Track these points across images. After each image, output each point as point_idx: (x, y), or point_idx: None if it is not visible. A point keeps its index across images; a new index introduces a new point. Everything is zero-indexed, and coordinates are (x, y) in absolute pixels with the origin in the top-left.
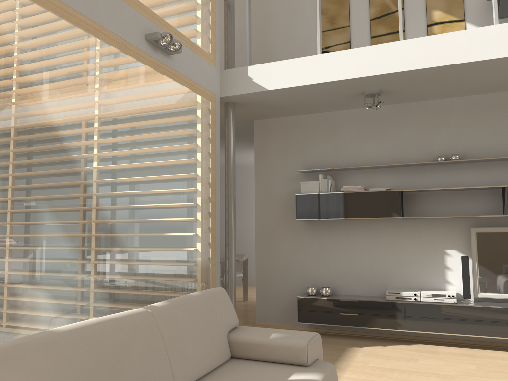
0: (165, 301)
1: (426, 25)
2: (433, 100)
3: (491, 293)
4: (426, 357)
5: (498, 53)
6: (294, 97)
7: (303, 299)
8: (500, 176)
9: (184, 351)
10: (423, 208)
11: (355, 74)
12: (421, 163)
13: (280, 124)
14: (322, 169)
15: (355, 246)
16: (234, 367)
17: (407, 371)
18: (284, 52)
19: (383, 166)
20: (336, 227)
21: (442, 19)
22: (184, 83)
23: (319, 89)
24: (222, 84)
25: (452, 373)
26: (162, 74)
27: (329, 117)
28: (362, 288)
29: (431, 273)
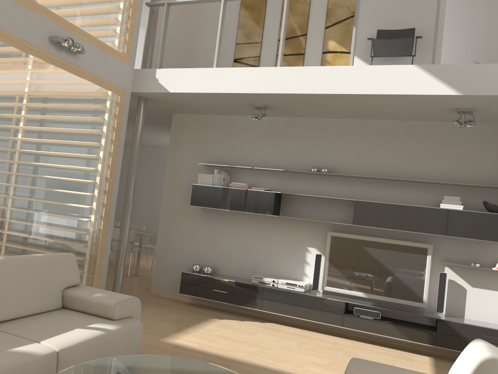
0: (2, 257)
1: (322, 52)
2: (317, 119)
3: (334, 288)
4: (265, 333)
5: (346, 90)
6: (196, 101)
7: (186, 274)
8: (359, 191)
9: (6, 296)
10: (296, 210)
11: (238, 89)
12: (297, 171)
13: (193, 120)
14: (218, 165)
15: (238, 235)
16: (57, 314)
17: (237, 341)
18: (206, 57)
19: (268, 170)
20: (225, 216)
21: (335, 49)
22: (89, 79)
23: (213, 97)
24: (135, 81)
25: (272, 346)
26: (65, 70)
27: (233, 120)
28: (238, 271)
29: (294, 265)
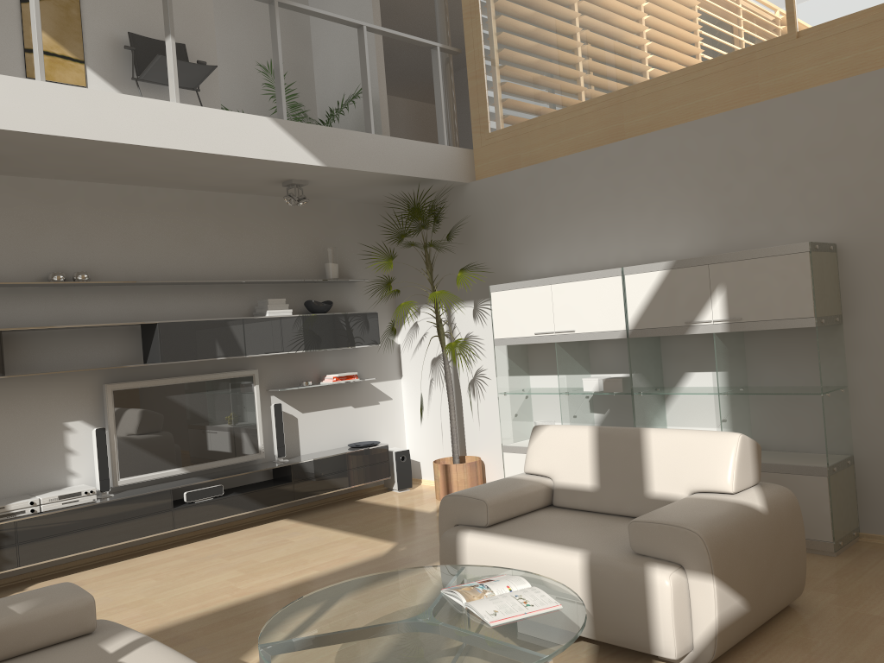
0: None
1: (24, 48)
2: (39, 180)
3: (135, 477)
4: None
5: (184, 144)
6: None
7: None
8: (139, 307)
9: None
10: (28, 358)
11: None
12: (32, 283)
13: None
14: None
15: None
16: None
17: None
18: None
19: None
20: None
21: (50, 48)
22: None
23: None
24: None
25: (139, 597)
26: None
27: None
28: None
29: (45, 464)
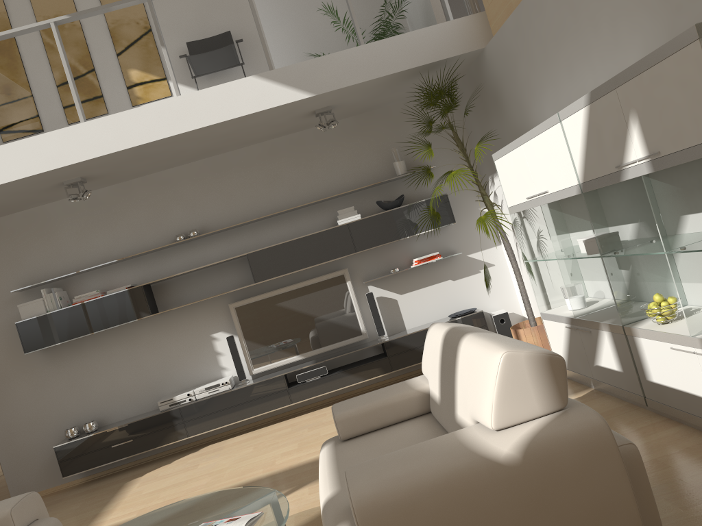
0: None
1: (127, 87)
2: (157, 173)
3: (264, 366)
4: (209, 458)
5: (186, 126)
6: None
7: (62, 448)
8: (244, 242)
9: None
10: (178, 296)
11: (37, 168)
12: (159, 248)
13: None
14: (43, 282)
15: (113, 362)
16: None
17: (181, 483)
18: None
19: (119, 261)
20: (84, 346)
21: (142, 79)
22: None
23: (0, 191)
24: None
25: (226, 465)
26: None
27: (37, 214)
28: (135, 408)
29: (204, 364)
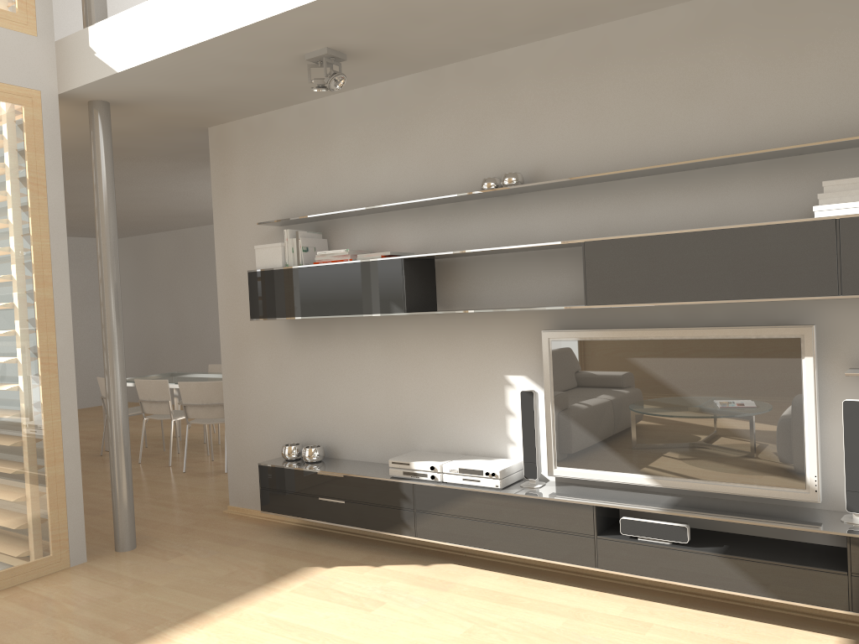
0: None
1: None
2: (484, 57)
3: (577, 470)
4: (408, 599)
5: None
6: (195, 81)
7: (266, 470)
8: (605, 216)
9: None
10: (470, 291)
11: (232, 22)
12: (447, 197)
13: (244, 133)
14: (292, 219)
15: (363, 368)
16: None
17: (311, 636)
18: None
19: (392, 208)
20: (333, 331)
21: None
22: None
23: (210, 60)
24: (60, 68)
25: None
26: None
27: (316, 111)
28: (376, 450)
29: (484, 423)
